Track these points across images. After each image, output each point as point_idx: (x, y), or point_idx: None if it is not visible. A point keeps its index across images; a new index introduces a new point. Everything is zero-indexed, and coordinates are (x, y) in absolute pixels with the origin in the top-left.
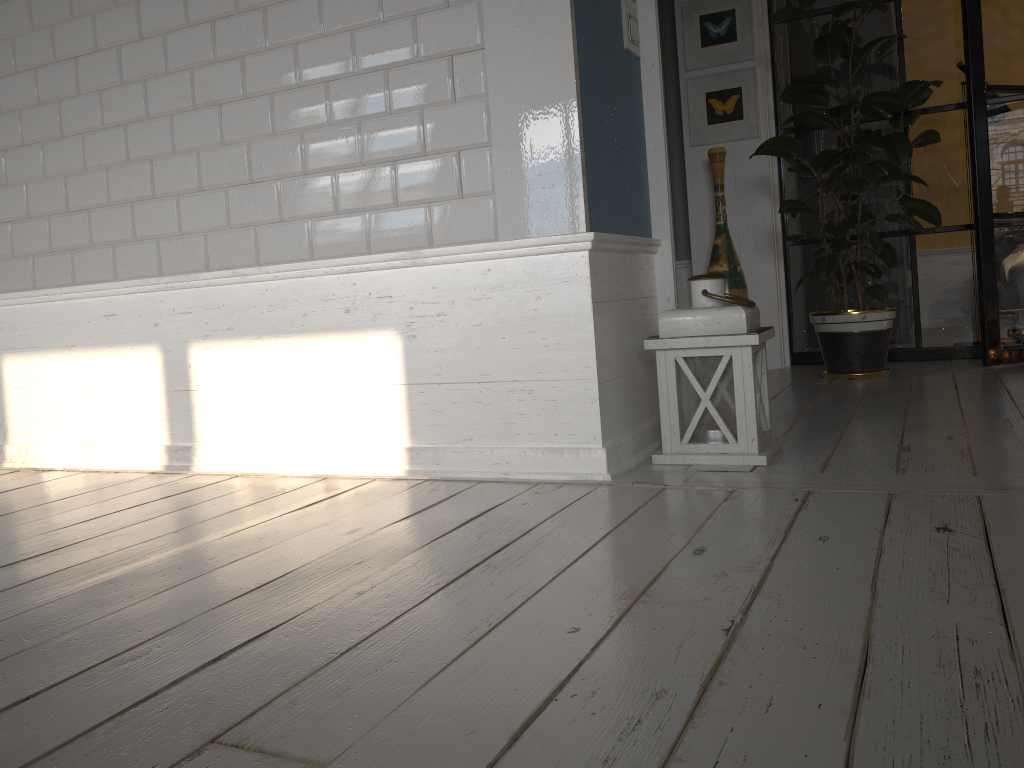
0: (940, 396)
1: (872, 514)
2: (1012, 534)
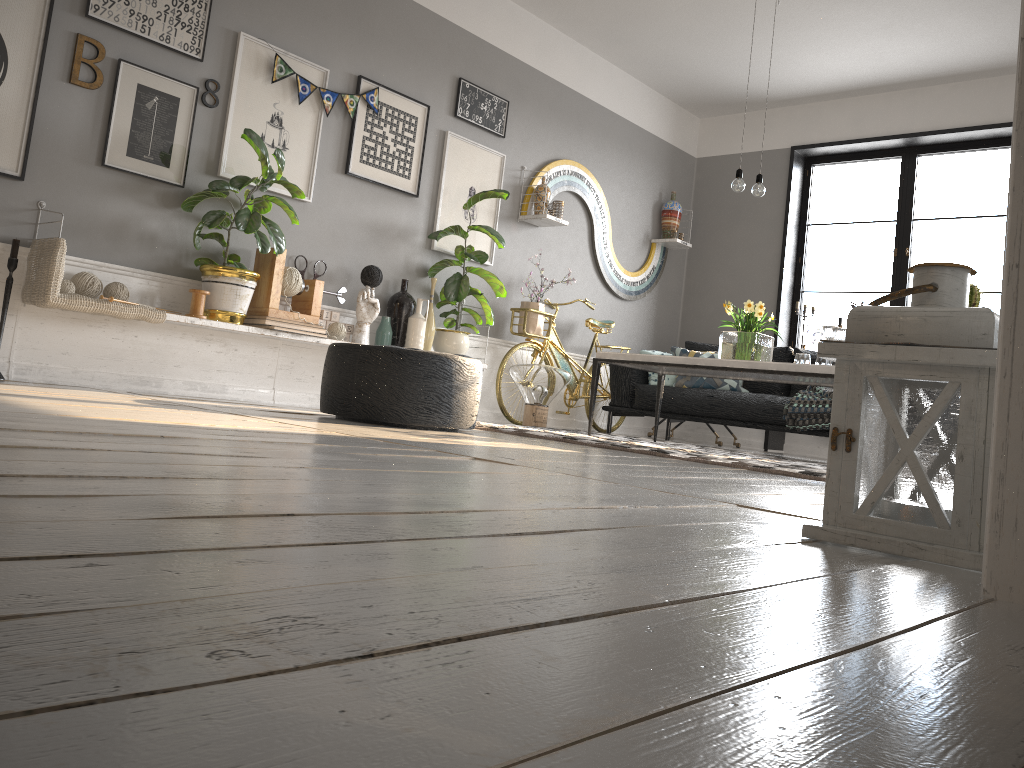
0: (83, 504)
1: (816, 506)
2: (752, 491)
